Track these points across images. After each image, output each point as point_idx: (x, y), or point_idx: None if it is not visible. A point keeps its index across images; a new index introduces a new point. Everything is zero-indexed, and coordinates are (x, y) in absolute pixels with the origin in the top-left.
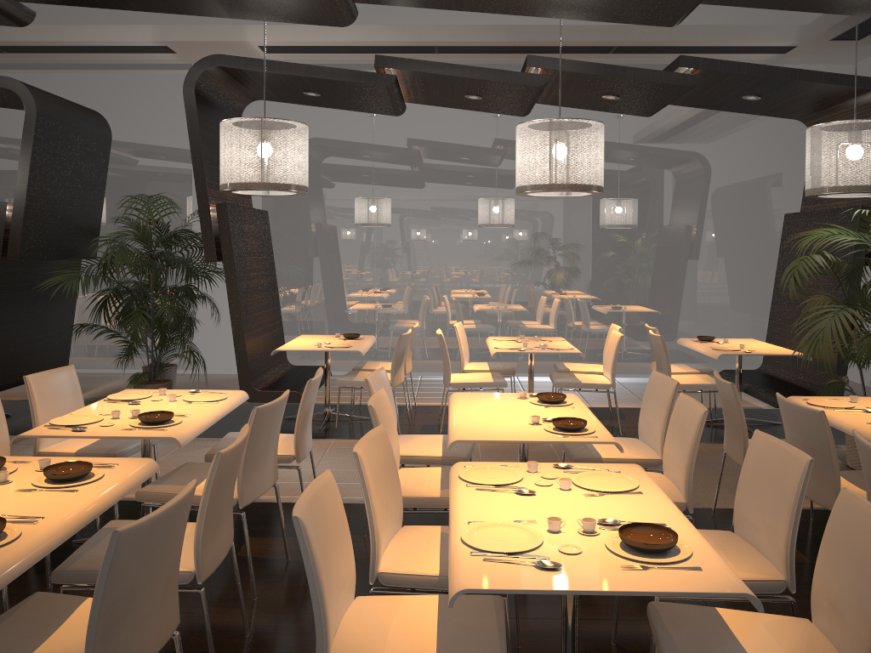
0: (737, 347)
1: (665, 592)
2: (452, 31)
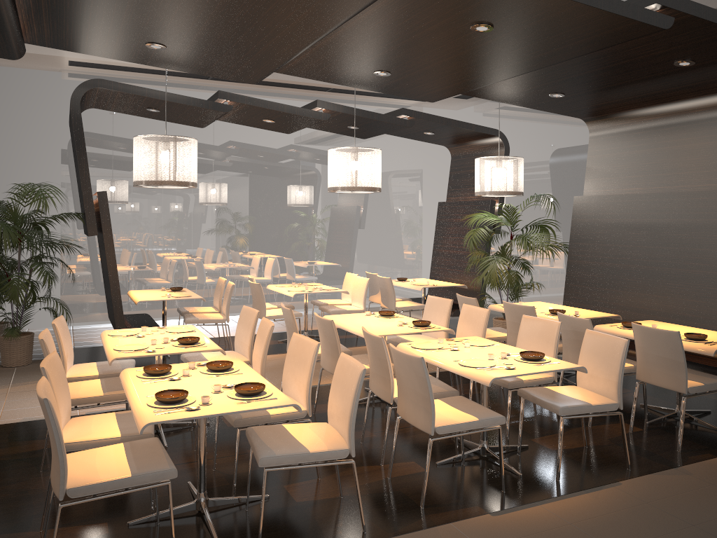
0: (425, 283)
1: (558, 369)
2: None
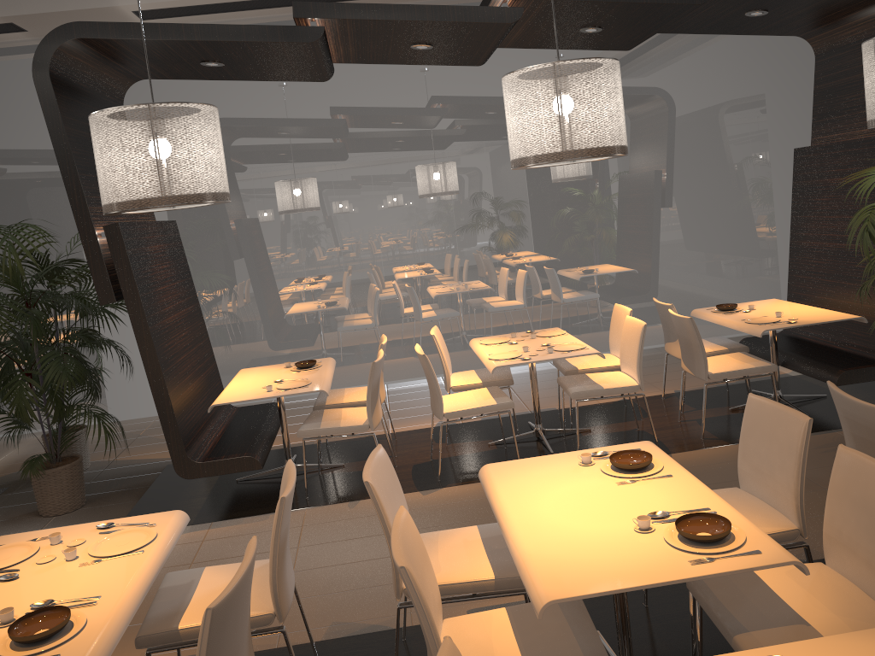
0: (772, 315)
1: None
2: None
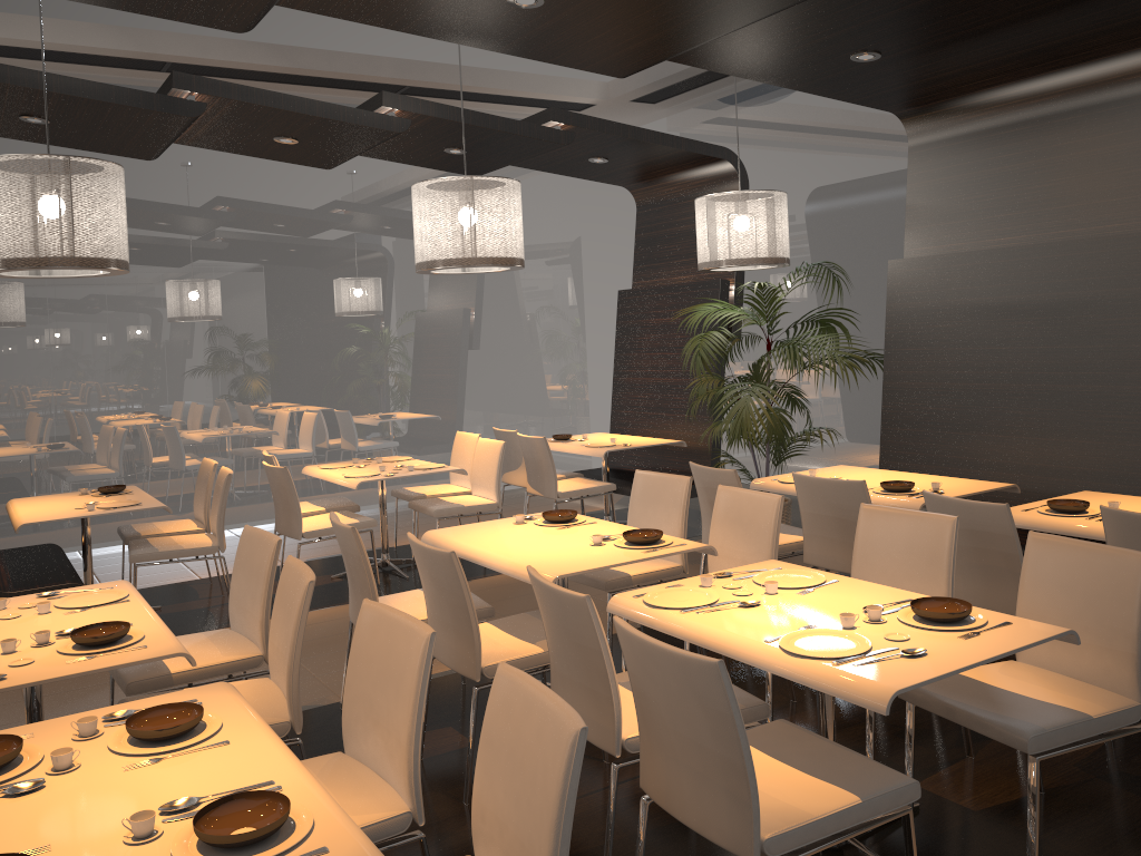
0: (606, 442)
1: (1026, 645)
2: (200, 44)
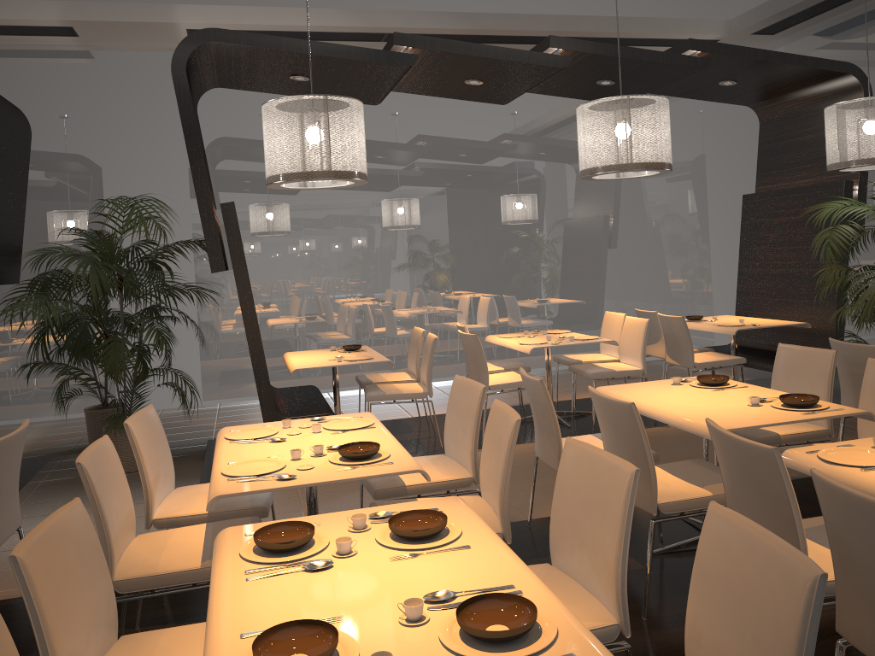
0: (735, 322)
1: None
2: (408, 17)
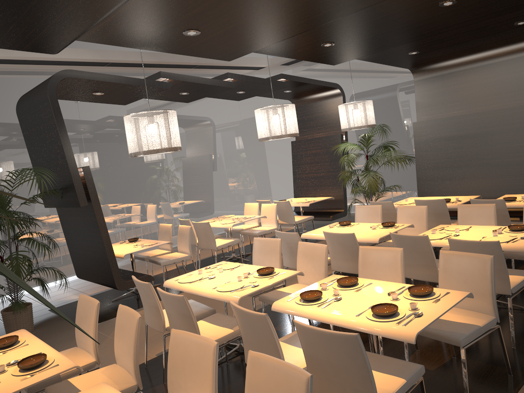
0: (303, 200)
1: None
2: (124, 54)
